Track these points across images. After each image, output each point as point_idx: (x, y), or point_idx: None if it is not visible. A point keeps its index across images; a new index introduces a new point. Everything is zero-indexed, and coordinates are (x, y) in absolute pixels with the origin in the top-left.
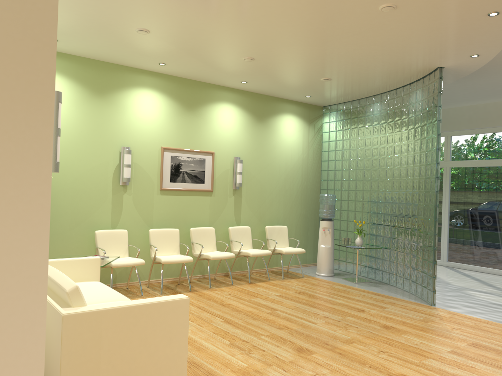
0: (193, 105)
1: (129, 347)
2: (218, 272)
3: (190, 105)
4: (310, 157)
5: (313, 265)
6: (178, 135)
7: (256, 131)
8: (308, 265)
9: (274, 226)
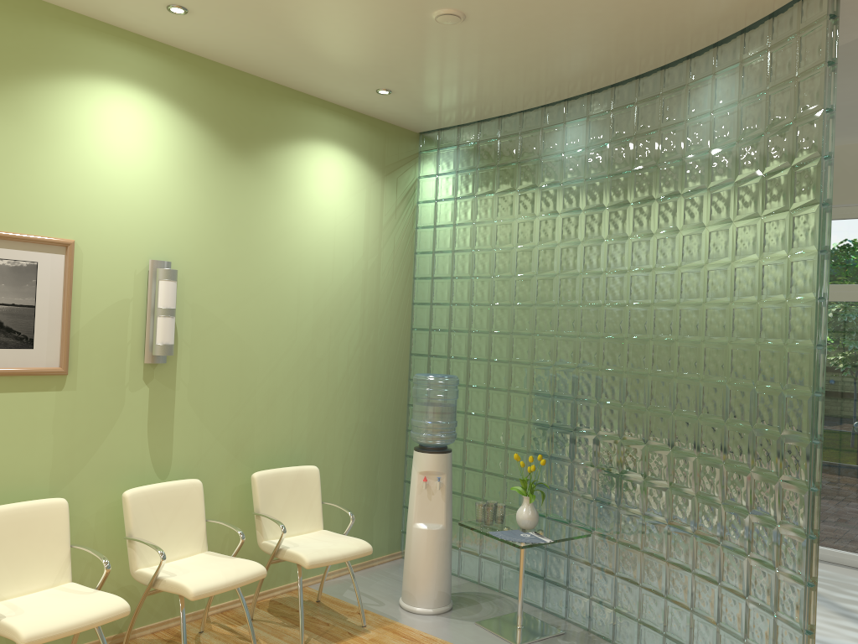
0: None
1: None
2: (88, 639)
3: None
4: (385, 267)
5: (391, 560)
6: None
7: (226, 185)
8: (375, 561)
9: (279, 470)
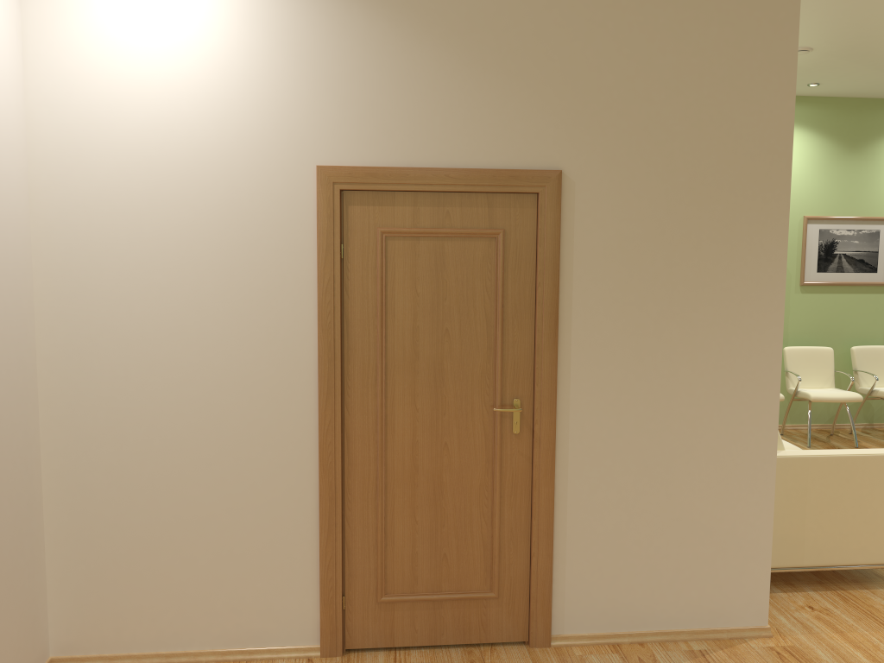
0: (860, 142)
1: (839, 506)
2: None
3: (855, 143)
4: None
5: None
6: (832, 195)
7: None
8: None
9: None
